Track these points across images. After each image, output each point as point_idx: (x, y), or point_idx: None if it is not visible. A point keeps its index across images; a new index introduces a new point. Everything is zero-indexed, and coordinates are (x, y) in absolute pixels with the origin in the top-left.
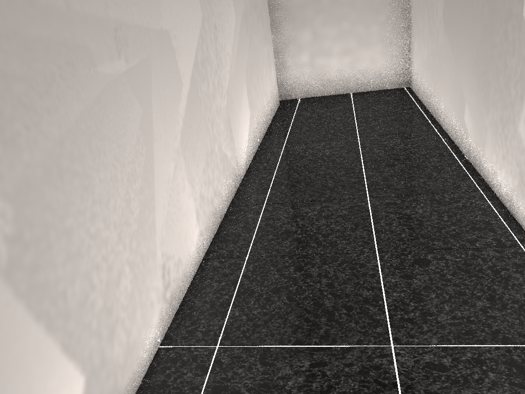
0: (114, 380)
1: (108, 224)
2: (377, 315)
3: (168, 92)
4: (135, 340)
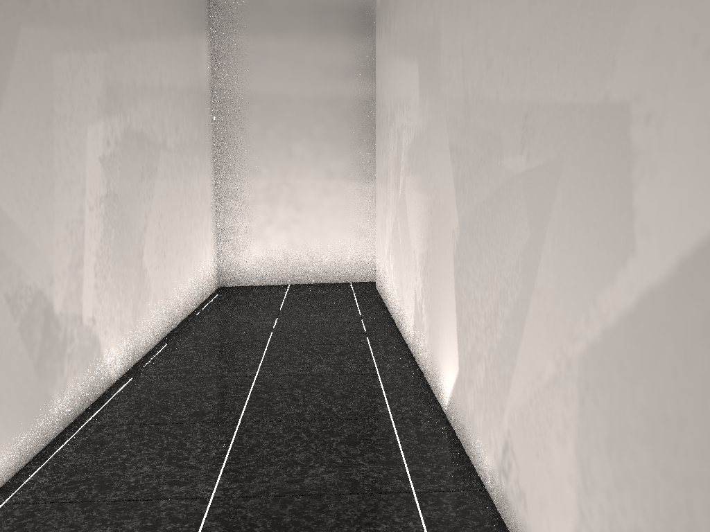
0: (464, 412)
1: (482, 306)
2: (214, 524)
3: (583, 241)
4: (476, 428)
